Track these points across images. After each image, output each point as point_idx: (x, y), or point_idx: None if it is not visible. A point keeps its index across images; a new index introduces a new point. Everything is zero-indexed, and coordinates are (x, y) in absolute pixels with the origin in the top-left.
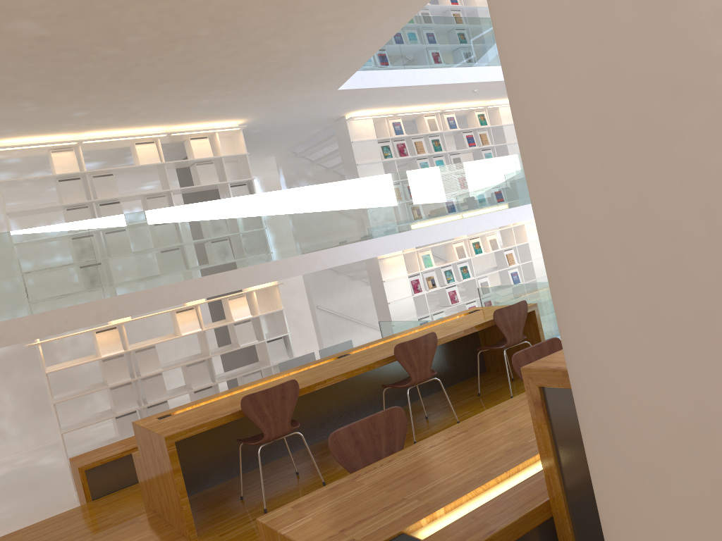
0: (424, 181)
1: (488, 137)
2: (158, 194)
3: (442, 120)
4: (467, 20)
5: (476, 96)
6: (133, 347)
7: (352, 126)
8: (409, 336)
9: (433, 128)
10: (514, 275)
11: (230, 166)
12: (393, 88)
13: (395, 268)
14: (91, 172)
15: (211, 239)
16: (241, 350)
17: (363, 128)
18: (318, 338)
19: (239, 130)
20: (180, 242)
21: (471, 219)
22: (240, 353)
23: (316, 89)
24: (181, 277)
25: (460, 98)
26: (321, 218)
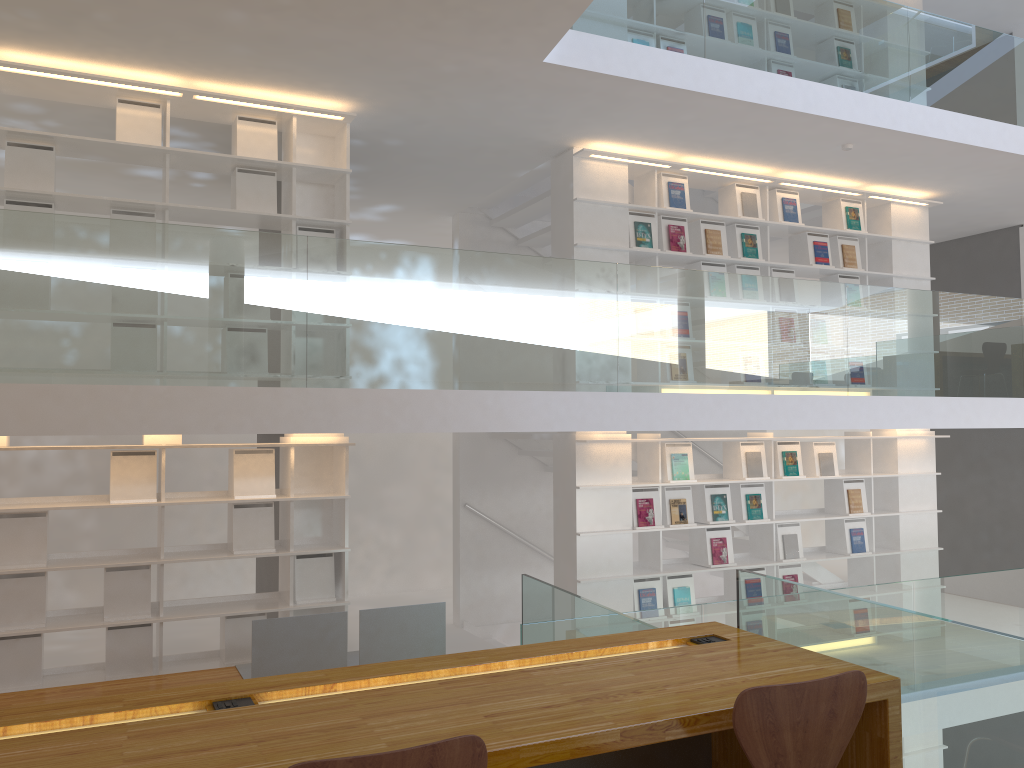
0: (697, 297)
1: (857, 254)
2: (144, 211)
3: (771, 201)
4: (860, 0)
5: (850, 164)
6: (3, 505)
7: (582, 169)
8: (463, 685)
9: (750, 212)
10: (856, 533)
11: (316, 193)
12: (669, 91)
13: (608, 467)
14: (2, 133)
15: (165, 307)
16: (277, 556)
17: (605, 179)
18: (454, 563)
19: (344, 124)
20: (86, 298)
21: (782, 399)
22: (275, 560)
23: (492, 45)
24: (67, 377)
25: (816, 161)
26: (442, 322)
